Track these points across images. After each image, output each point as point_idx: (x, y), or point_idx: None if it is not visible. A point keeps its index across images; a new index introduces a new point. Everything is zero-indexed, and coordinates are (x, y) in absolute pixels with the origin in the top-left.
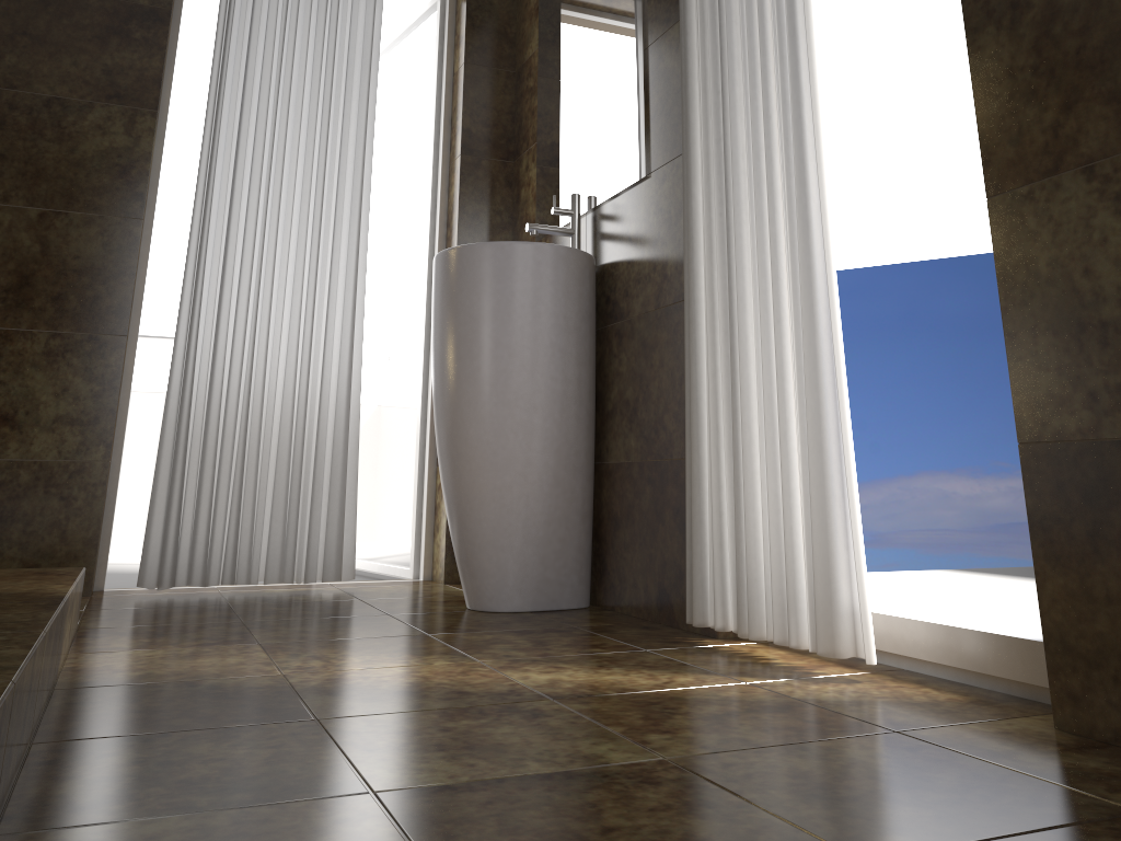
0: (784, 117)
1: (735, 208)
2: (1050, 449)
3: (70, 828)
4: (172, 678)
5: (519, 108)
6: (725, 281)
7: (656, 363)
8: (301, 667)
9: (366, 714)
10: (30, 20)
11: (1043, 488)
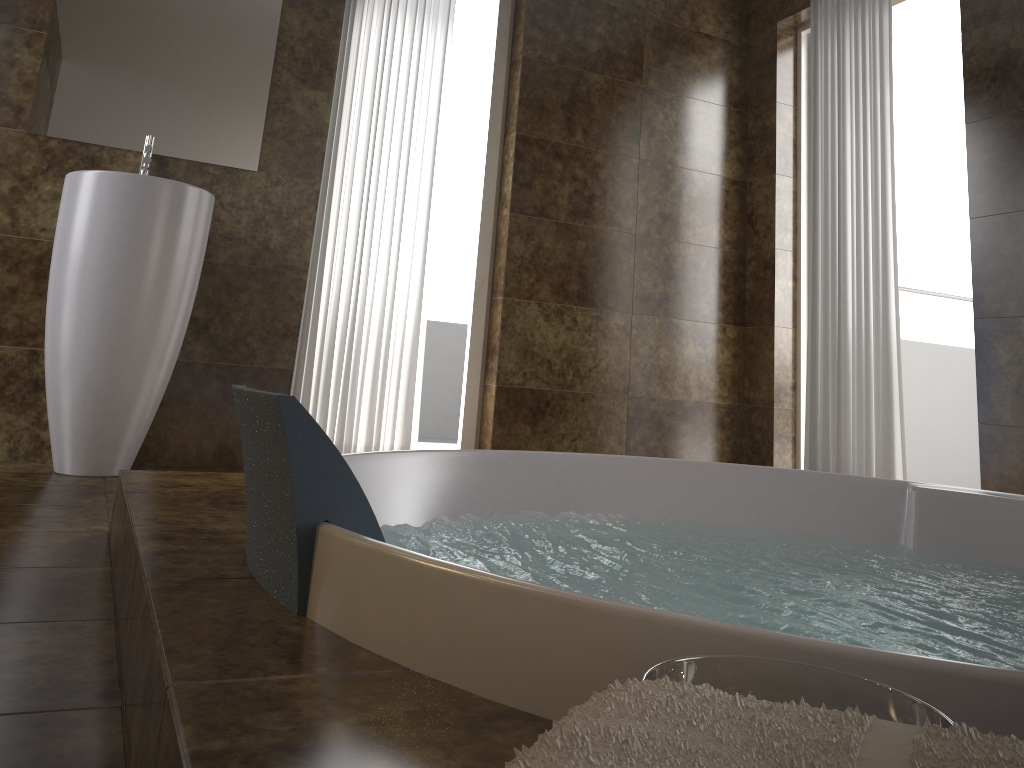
0: (416, 214)
1: (370, 242)
2: (507, 388)
3: None
4: None
5: None
6: (353, 279)
7: (243, 300)
8: None
9: None
10: None
11: (502, 401)
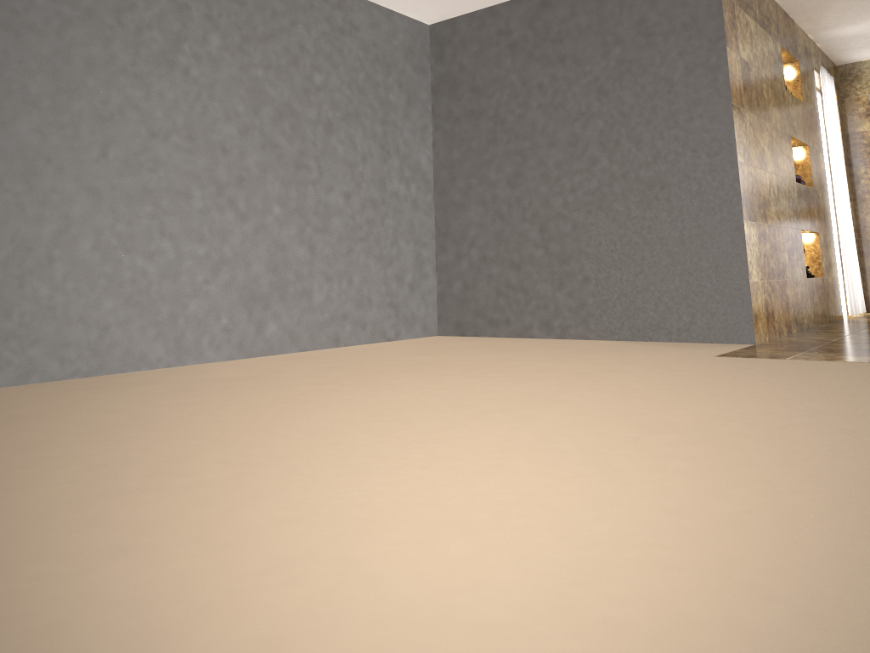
0: None
1: None
2: None
3: None
4: None
5: (852, 148)
6: None
7: None
8: None
9: None
10: (810, 121)
11: None
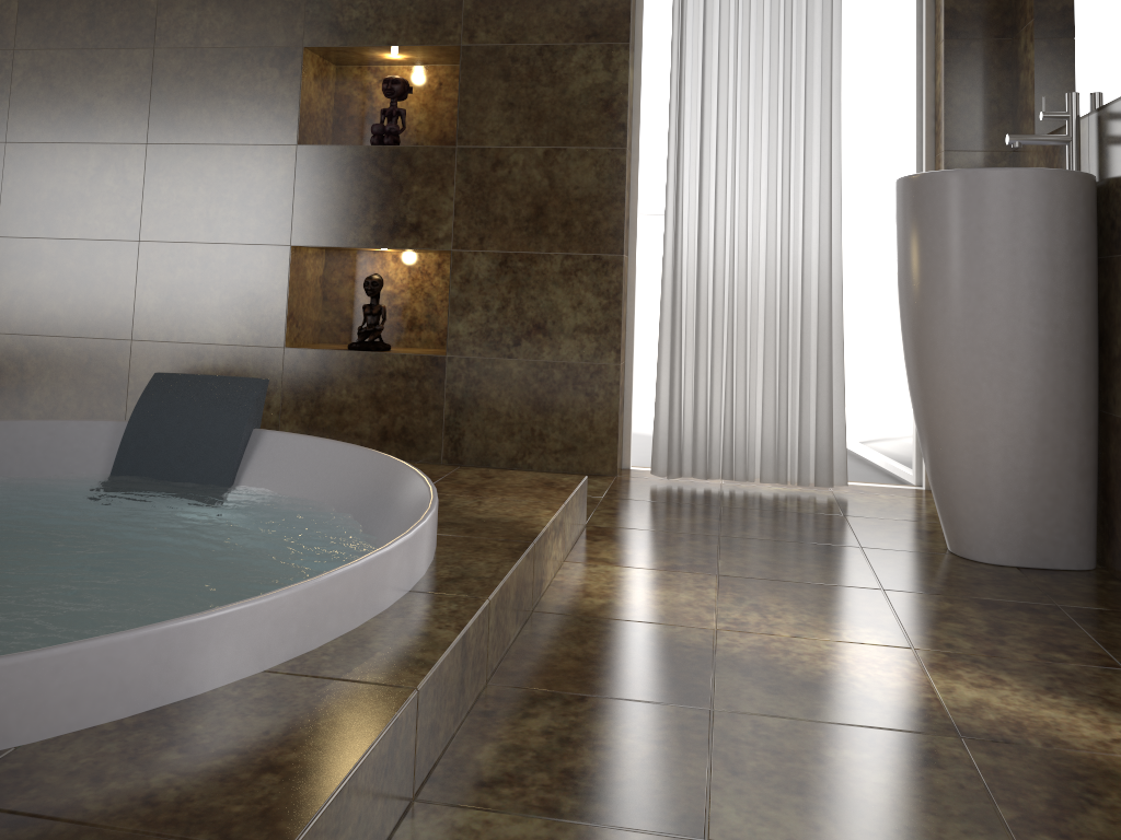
0: None
1: None
2: None
3: (465, 807)
4: (624, 614)
5: None
6: None
7: None
8: (736, 621)
9: (758, 713)
10: None
11: None
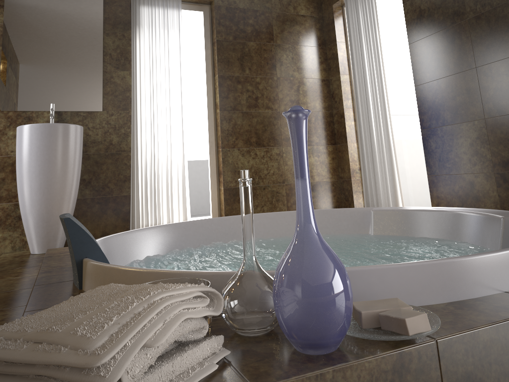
0: (176, 118)
1: (157, 134)
2: (228, 188)
3: None
4: None
5: None
6: (152, 151)
7: (104, 168)
8: None
9: None
10: None
11: (227, 194)
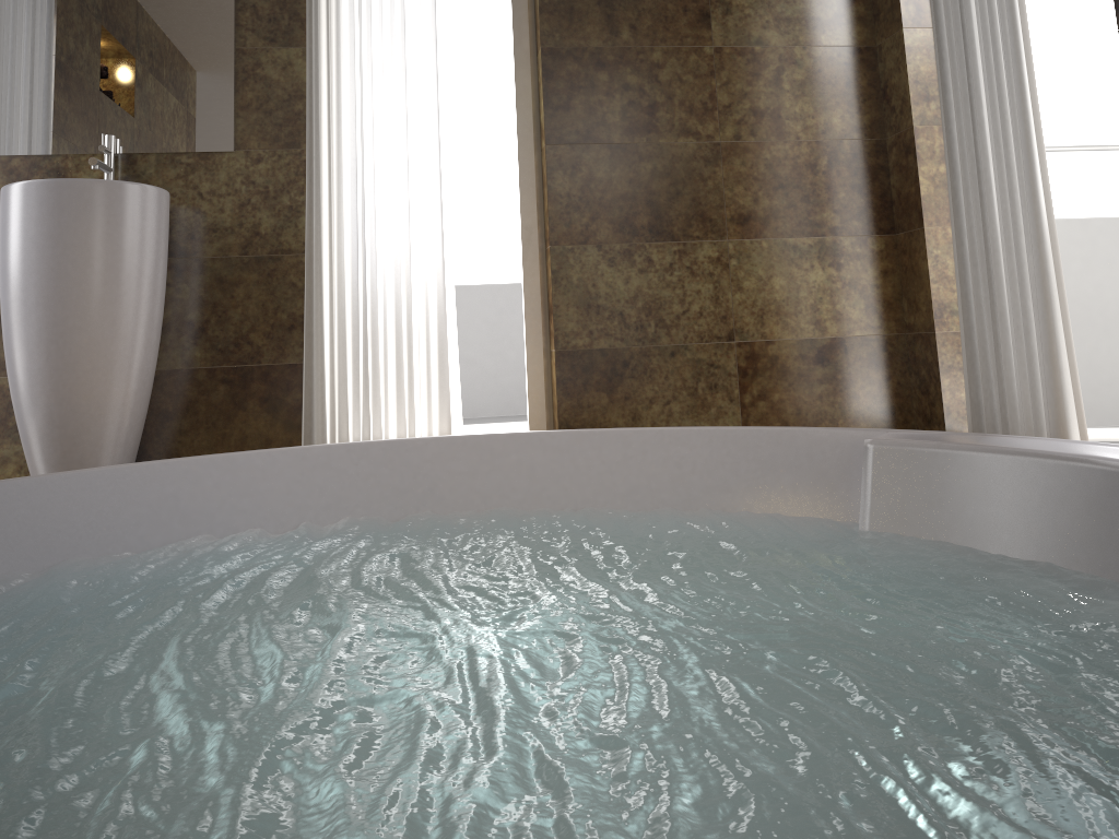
0: (424, 167)
1: (371, 208)
2: (570, 352)
3: None
4: None
5: None
6: (357, 253)
7: (239, 295)
8: None
9: None
10: None
11: (565, 368)
